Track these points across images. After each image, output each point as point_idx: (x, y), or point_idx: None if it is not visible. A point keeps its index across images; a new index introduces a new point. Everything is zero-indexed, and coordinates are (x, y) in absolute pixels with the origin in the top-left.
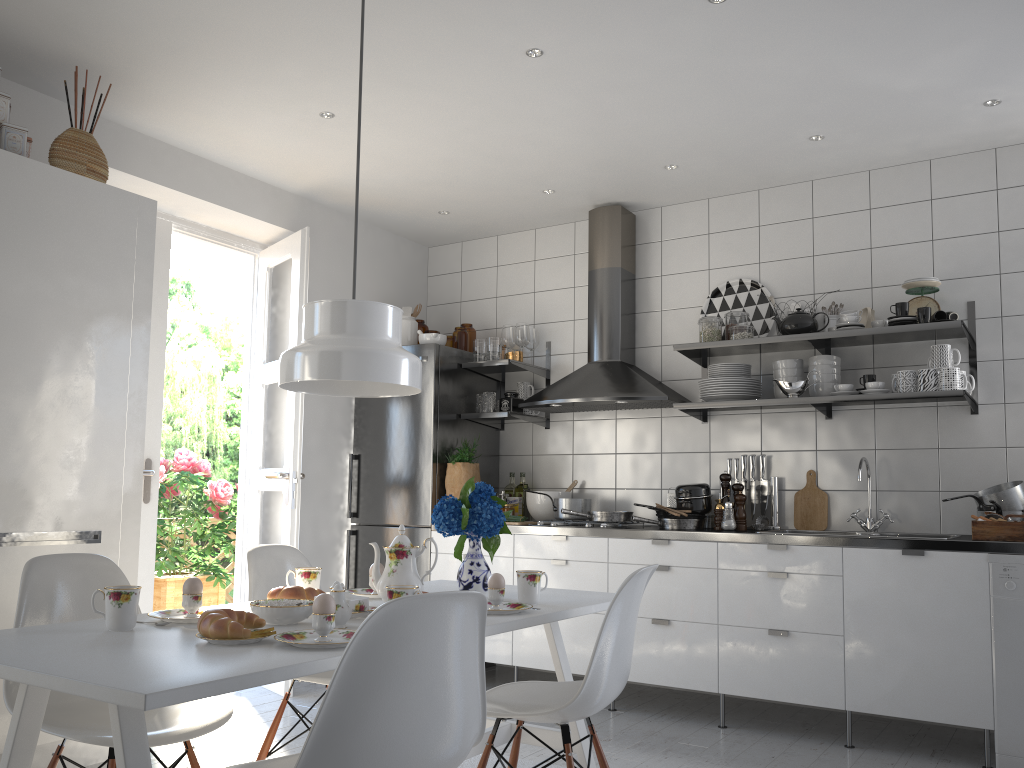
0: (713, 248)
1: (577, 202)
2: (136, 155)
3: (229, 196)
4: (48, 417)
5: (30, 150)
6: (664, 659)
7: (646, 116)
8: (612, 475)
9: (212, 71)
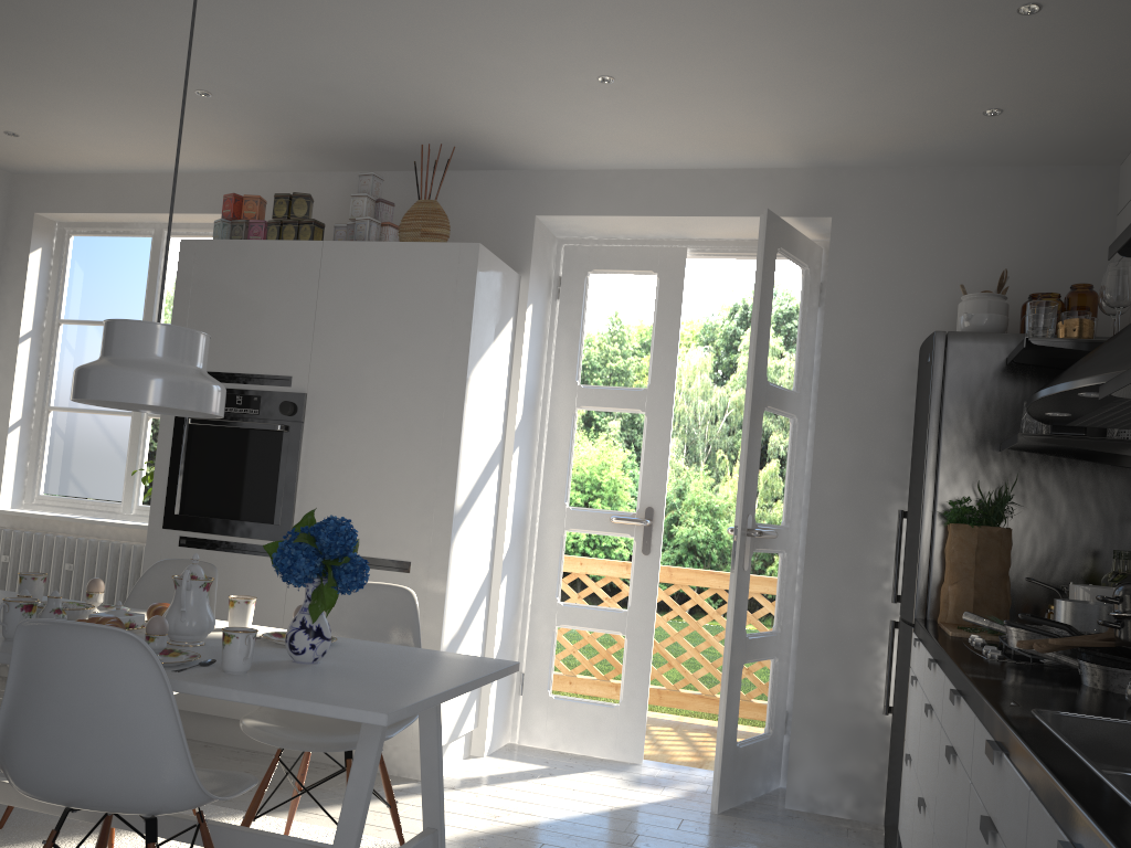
0: None
1: None
2: (580, 194)
3: (698, 201)
4: (370, 458)
5: (387, 232)
6: None
7: None
8: None
9: (479, 97)
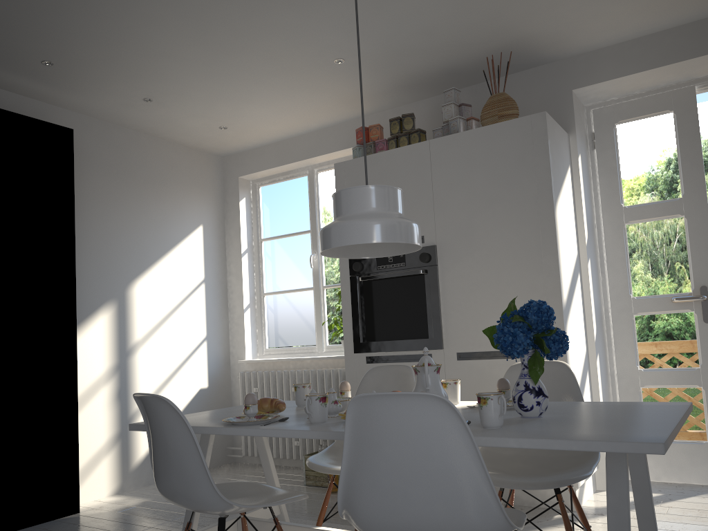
0: None
1: None
2: (605, 65)
3: (706, 43)
4: (490, 280)
5: (471, 124)
6: None
7: None
8: None
9: (532, 3)
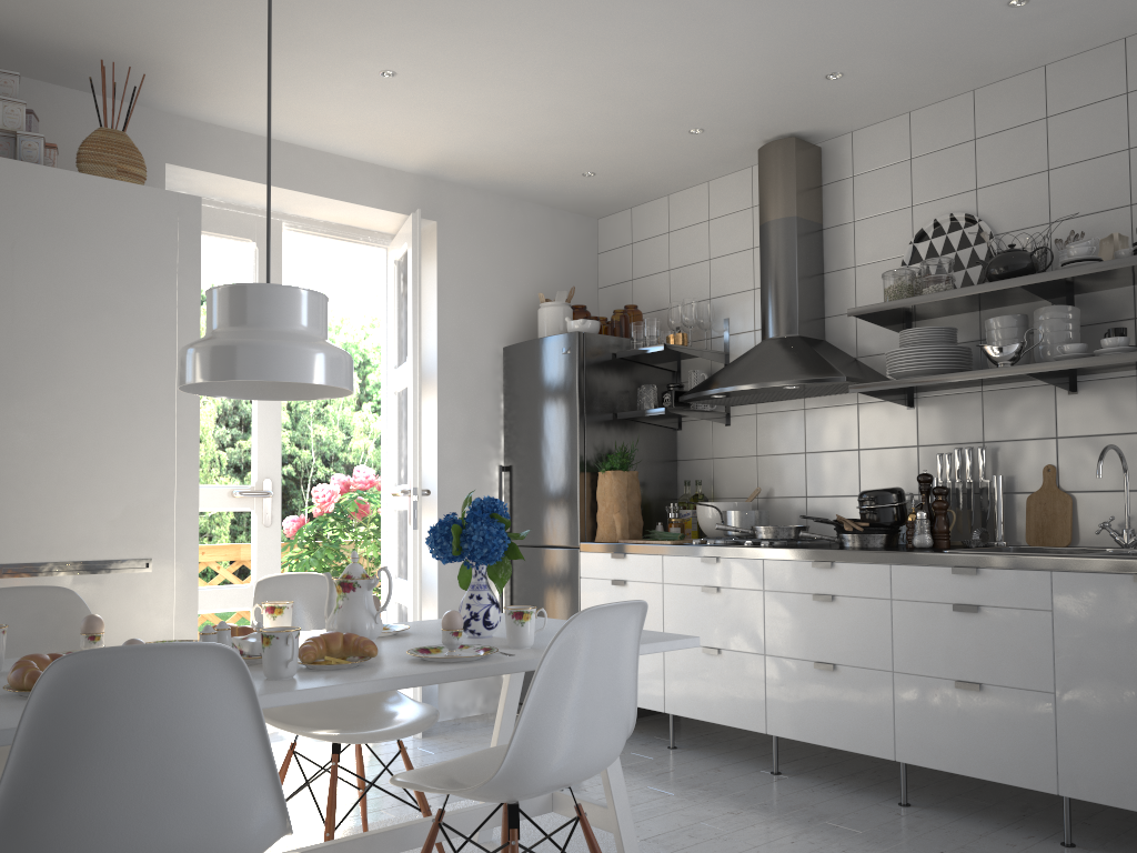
0: (916, 177)
1: (740, 140)
2: (216, 151)
3: (331, 184)
4: (82, 440)
5: (55, 157)
6: (830, 714)
7: (761, 11)
8: (802, 480)
9: (240, 42)
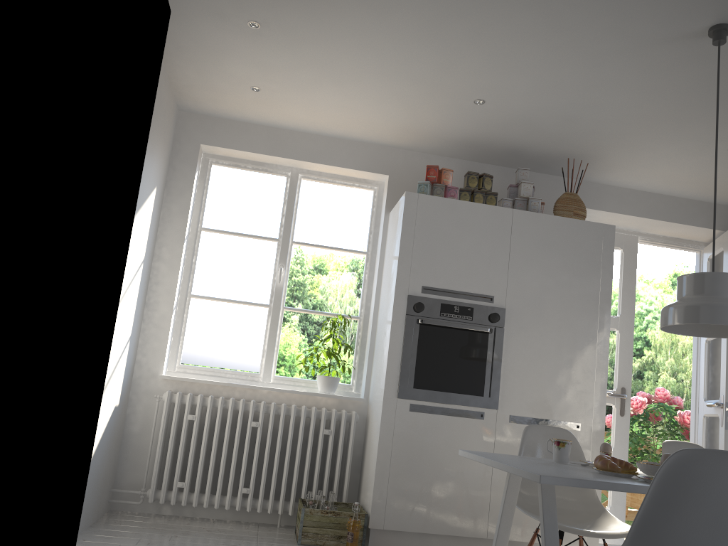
0: None
1: None
2: (609, 199)
3: (674, 214)
4: (550, 354)
5: (543, 208)
6: None
7: None
8: None
9: (646, 141)
